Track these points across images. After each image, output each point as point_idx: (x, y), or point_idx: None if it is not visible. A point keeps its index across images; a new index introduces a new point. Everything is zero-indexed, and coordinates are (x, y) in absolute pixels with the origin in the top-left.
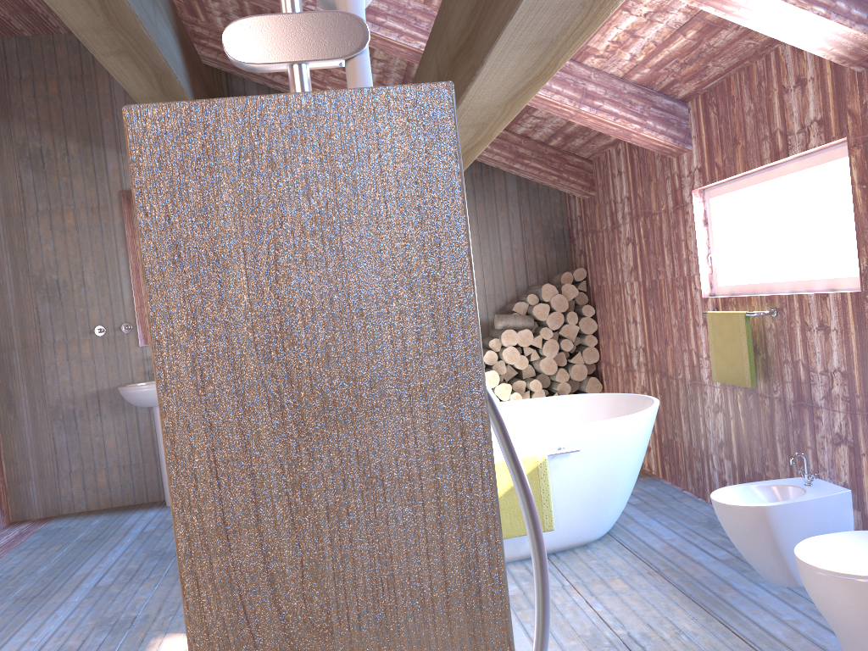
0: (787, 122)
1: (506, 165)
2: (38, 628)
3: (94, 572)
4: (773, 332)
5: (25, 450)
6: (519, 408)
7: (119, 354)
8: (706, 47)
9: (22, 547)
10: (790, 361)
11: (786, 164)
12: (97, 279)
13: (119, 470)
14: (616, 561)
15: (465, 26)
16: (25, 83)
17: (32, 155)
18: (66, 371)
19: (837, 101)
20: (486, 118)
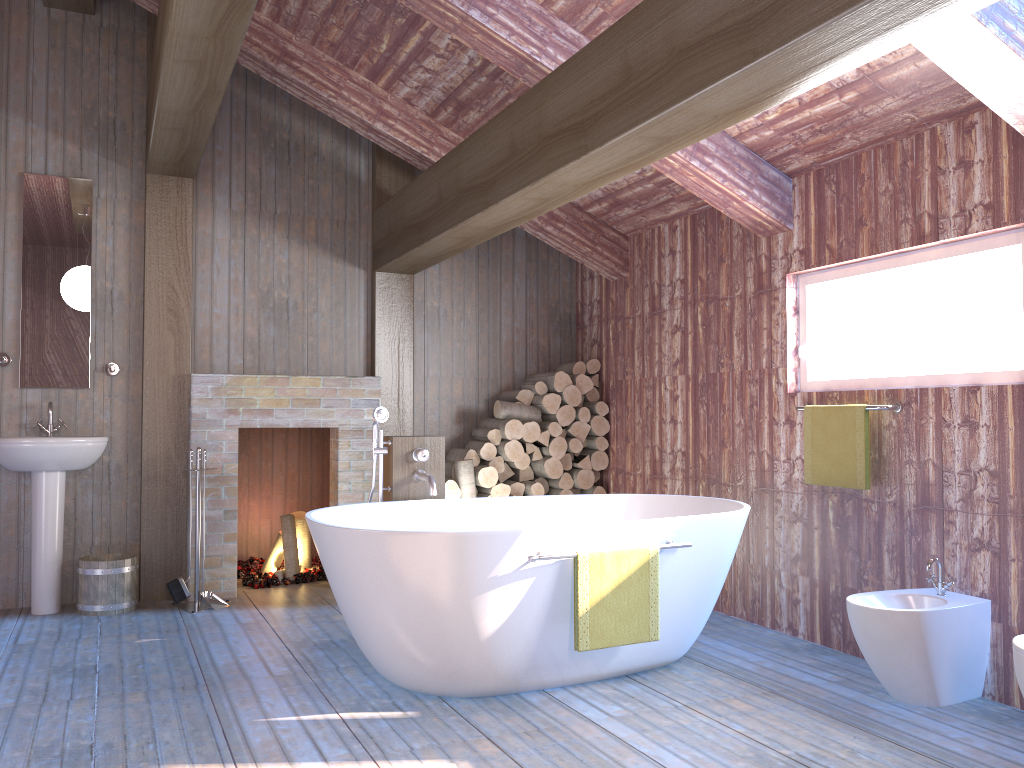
0: (939, 205)
1: (535, 226)
2: None
3: None
4: (893, 430)
5: None
6: (562, 504)
7: None
8: (856, 115)
9: None
10: (915, 461)
11: (923, 250)
12: None
13: None
14: (717, 682)
15: (739, 7)
16: None
17: None
18: None
19: (1013, 185)
20: (682, 130)
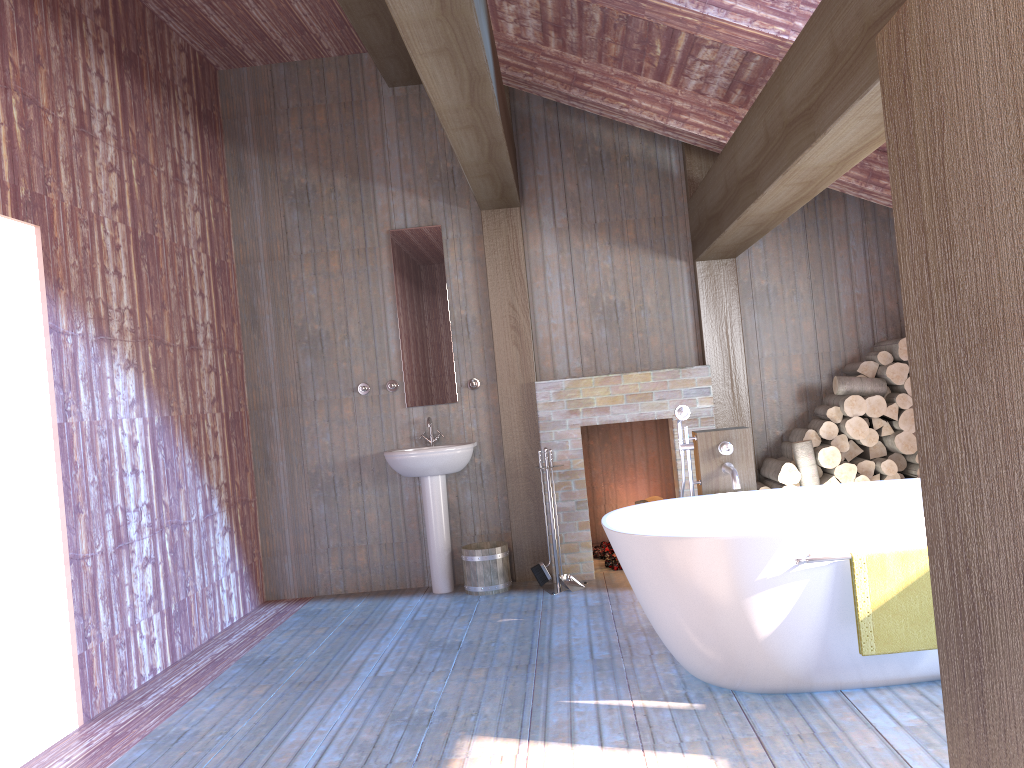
0: None
1: (855, 188)
2: (323, 717)
3: (370, 660)
4: None
5: (282, 521)
6: (886, 490)
7: (384, 416)
8: None
9: (283, 627)
10: None
11: None
12: (361, 330)
13: (379, 549)
14: None
15: None
16: (292, 113)
17: (297, 192)
18: (326, 434)
19: None
20: None
